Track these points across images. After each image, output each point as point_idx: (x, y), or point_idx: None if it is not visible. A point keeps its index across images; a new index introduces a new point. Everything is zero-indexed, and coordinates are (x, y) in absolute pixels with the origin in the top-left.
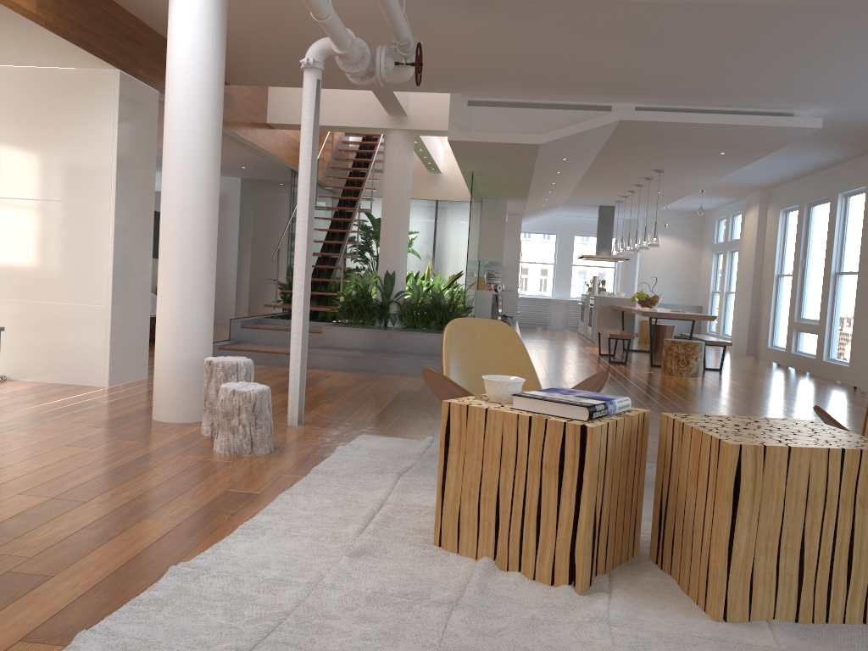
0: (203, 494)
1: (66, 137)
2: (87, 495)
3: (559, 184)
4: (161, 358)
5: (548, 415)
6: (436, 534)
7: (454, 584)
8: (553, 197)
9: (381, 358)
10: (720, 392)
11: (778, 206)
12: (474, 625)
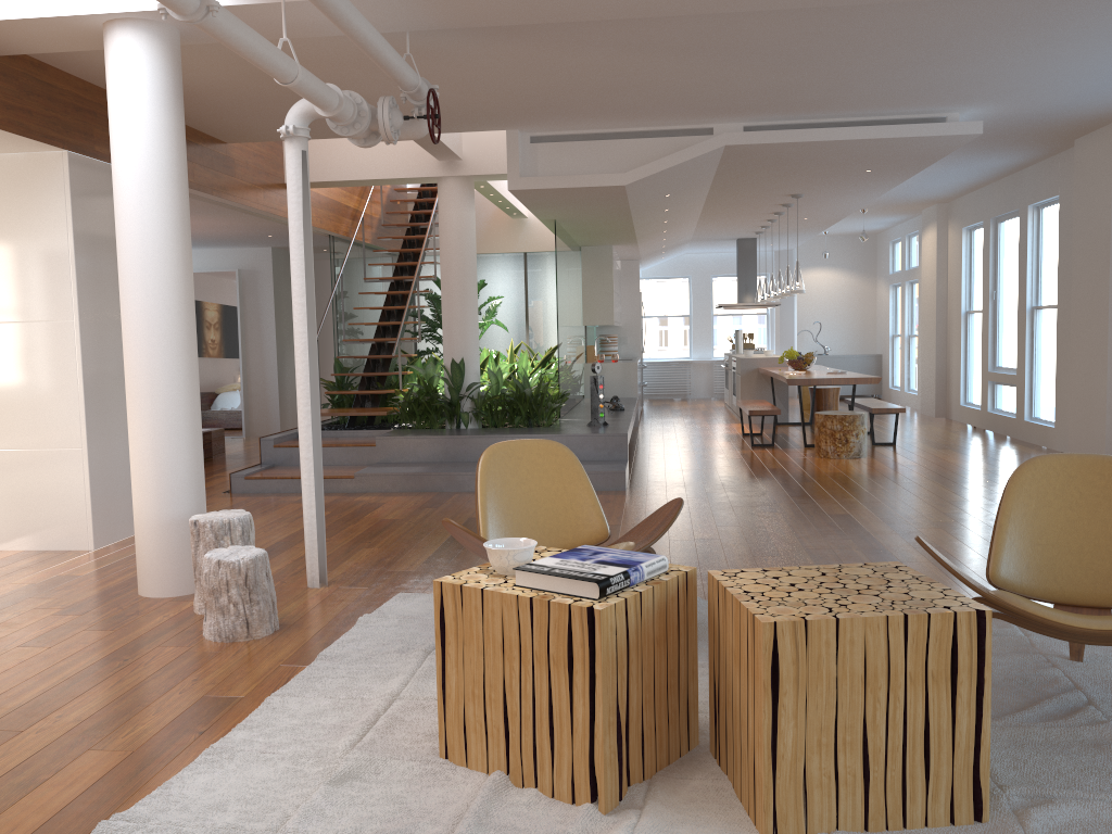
0: (173, 705)
1: (10, 241)
2: (26, 721)
3: (674, 221)
4: (140, 518)
5: (554, 593)
6: (441, 744)
7: (450, 814)
8: (673, 236)
9: (449, 473)
10: (883, 480)
11: (960, 223)
12: None
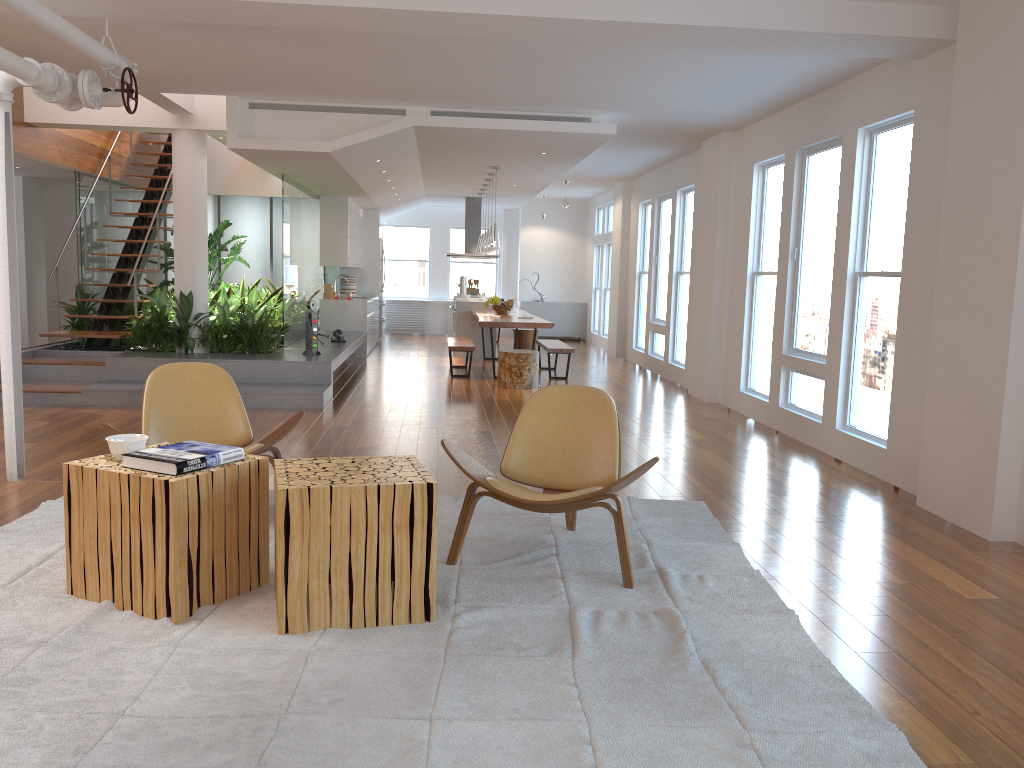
0: None
1: None
2: None
3: (398, 180)
4: None
5: (148, 472)
6: (68, 583)
7: (59, 626)
8: (405, 192)
9: None
10: None
11: (638, 198)
12: (49, 659)
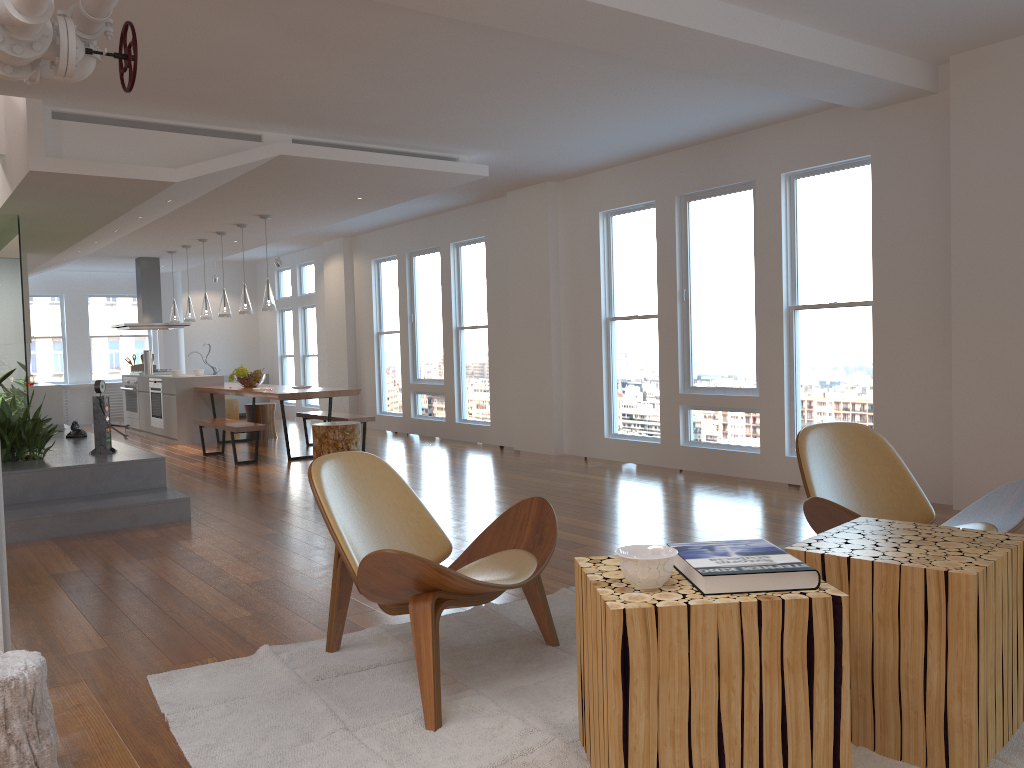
0: None
1: None
2: None
3: (119, 231)
4: None
5: (763, 593)
6: None
7: None
8: (89, 248)
9: None
10: (418, 480)
11: (368, 255)
12: None
